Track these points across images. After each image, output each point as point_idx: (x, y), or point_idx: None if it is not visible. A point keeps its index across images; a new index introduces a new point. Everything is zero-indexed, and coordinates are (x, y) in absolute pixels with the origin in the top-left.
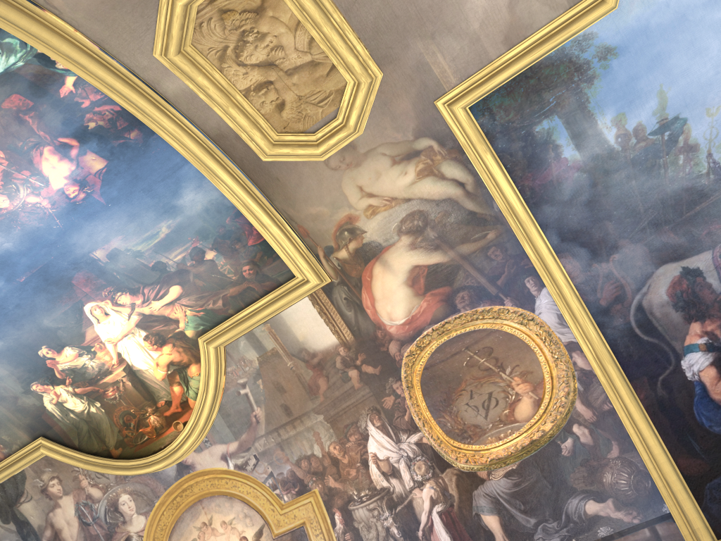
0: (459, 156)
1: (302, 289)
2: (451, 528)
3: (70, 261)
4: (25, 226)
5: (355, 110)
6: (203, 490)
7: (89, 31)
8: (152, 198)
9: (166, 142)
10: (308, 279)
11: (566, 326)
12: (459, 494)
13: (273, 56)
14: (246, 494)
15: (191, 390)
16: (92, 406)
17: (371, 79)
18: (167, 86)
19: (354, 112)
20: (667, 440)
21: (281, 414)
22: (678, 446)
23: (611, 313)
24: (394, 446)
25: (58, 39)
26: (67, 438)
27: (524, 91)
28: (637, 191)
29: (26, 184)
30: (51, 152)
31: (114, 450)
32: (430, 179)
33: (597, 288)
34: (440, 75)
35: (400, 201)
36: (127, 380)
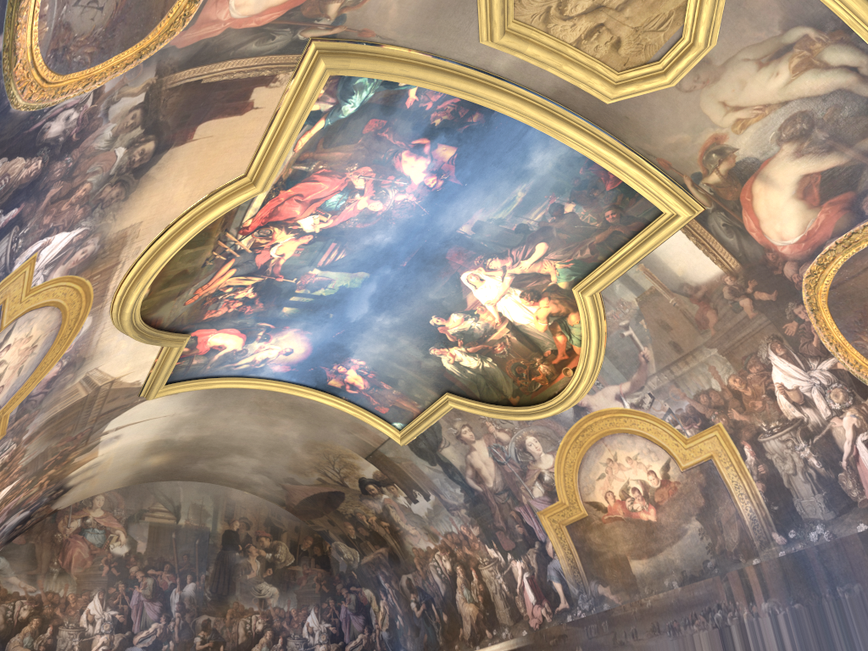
0: (845, 37)
1: (672, 226)
2: None
3: (440, 241)
4: (398, 220)
5: (703, 26)
6: (603, 429)
7: (420, 45)
8: (503, 168)
9: (506, 115)
10: (678, 214)
11: None
12: None
13: None
14: (647, 431)
15: (573, 338)
16: (485, 361)
17: None
18: (498, 65)
19: (701, 28)
20: None
21: (670, 352)
22: None
23: None
24: (803, 375)
25: (397, 66)
26: (468, 391)
27: None
28: None
29: (392, 186)
30: (407, 155)
31: (512, 398)
32: (810, 73)
33: None
34: None
35: (775, 106)
36: (511, 335)
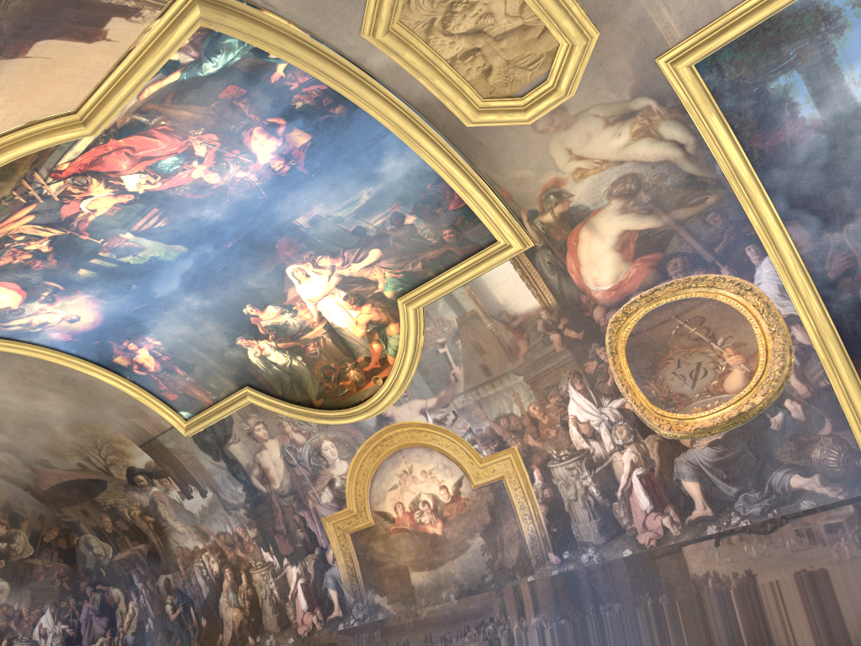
0: (680, 116)
1: (504, 255)
2: (650, 491)
3: (273, 228)
4: (233, 198)
5: (568, 75)
6: (403, 441)
7: (300, 21)
8: (354, 167)
9: (369, 115)
10: (511, 244)
11: (787, 298)
12: (660, 459)
13: (482, 23)
14: (445, 447)
15: (389, 348)
16: (294, 359)
17: (586, 41)
18: (373, 62)
19: (566, 76)
20: None
21: (480, 374)
22: None
23: (839, 286)
24: (595, 410)
25: (274, 36)
26: (270, 388)
27: (759, 44)
28: None
29: (235, 161)
30: (259, 132)
31: (316, 400)
32: (646, 140)
33: (826, 260)
34: (664, 31)
35: (612, 163)
36: (327, 336)
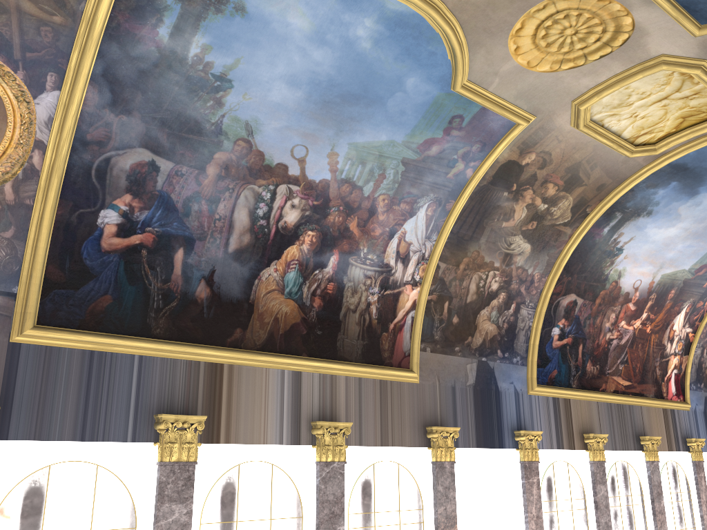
0: None
1: None
2: None
3: None
4: None
5: None
6: None
7: None
8: None
9: None
10: None
11: (49, 129)
12: None
13: None
14: None
15: None
16: None
17: None
18: None
19: None
20: (52, 250)
21: None
22: (56, 257)
23: (88, 148)
24: None
25: None
26: None
27: None
28: (173, 95)
29: None
30: None
31: None
32: None
33: (94, 125)
34: None
35: None
36: None
